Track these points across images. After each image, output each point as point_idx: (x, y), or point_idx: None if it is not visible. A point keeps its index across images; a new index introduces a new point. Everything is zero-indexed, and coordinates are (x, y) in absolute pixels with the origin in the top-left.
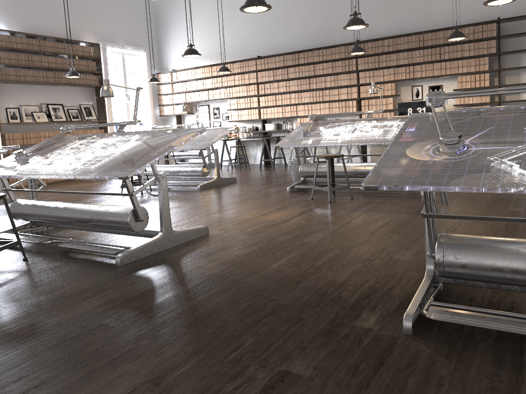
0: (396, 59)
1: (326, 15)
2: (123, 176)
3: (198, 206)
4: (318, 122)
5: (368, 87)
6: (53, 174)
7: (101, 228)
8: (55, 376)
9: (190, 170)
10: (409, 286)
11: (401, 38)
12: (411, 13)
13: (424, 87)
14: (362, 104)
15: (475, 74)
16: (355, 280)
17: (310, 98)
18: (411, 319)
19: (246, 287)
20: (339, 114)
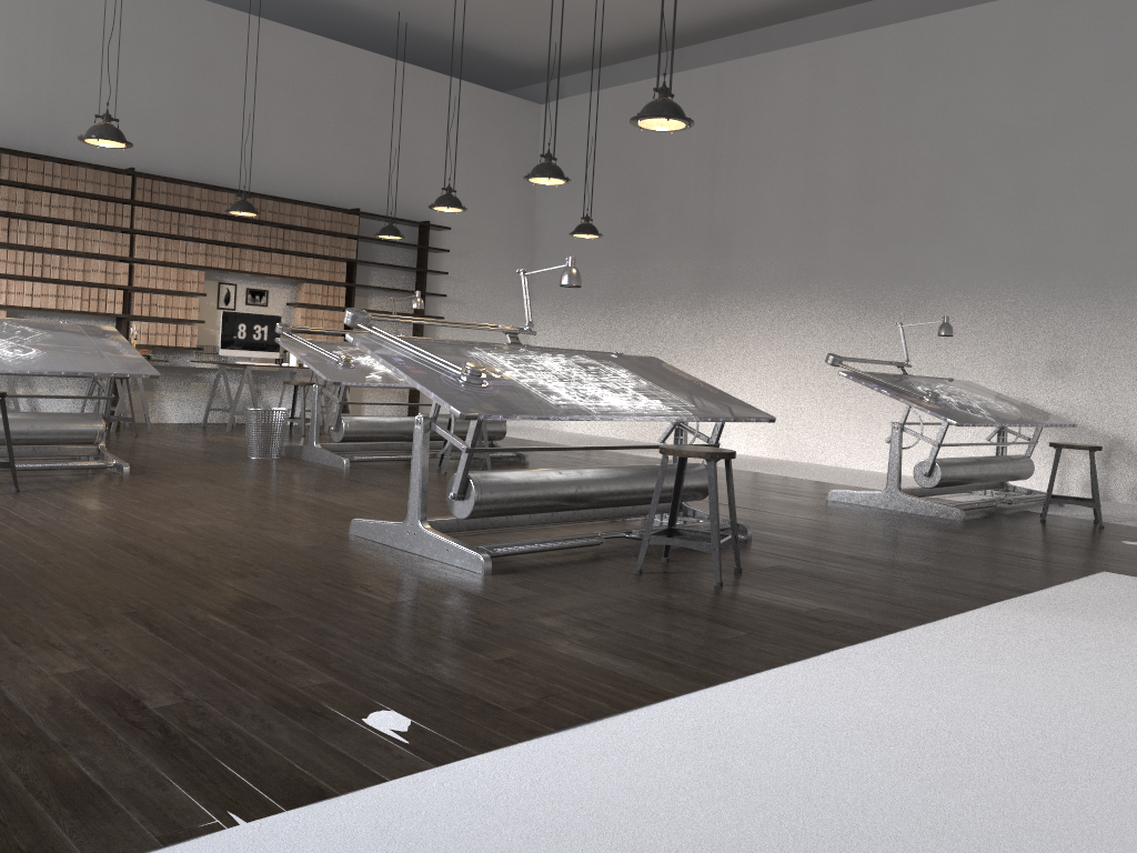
0: (213, 229)
1: (51, 87)
2: (774, 418)
3: (362, 494)
4: (310, 341)
5: (153, 269)
6: (676, 415)
7: (658, 502)
8: (1039, 562)
9: (63, 426)
10: (872, 509)
11: (224, 194)
12: (228, 152)
13: (239, 289)
14: (137, 300)
15: (318, 283)
16: (853, 512)
17: (6, 265)
18: (963, 510)
19: (858, 525)
20: (329, 330)
